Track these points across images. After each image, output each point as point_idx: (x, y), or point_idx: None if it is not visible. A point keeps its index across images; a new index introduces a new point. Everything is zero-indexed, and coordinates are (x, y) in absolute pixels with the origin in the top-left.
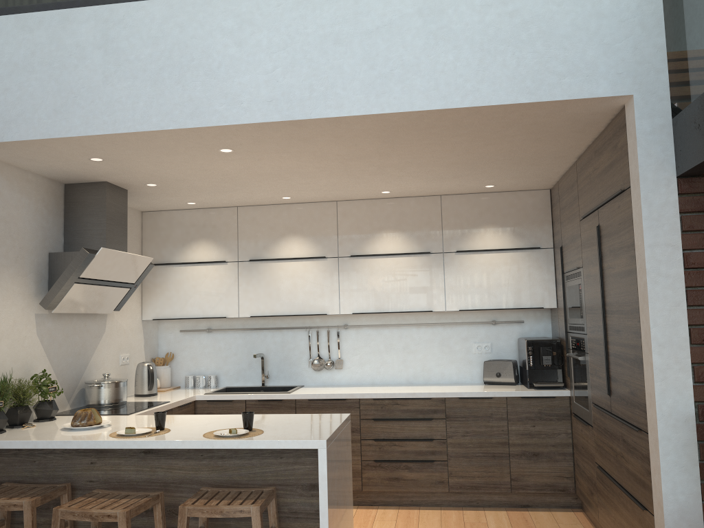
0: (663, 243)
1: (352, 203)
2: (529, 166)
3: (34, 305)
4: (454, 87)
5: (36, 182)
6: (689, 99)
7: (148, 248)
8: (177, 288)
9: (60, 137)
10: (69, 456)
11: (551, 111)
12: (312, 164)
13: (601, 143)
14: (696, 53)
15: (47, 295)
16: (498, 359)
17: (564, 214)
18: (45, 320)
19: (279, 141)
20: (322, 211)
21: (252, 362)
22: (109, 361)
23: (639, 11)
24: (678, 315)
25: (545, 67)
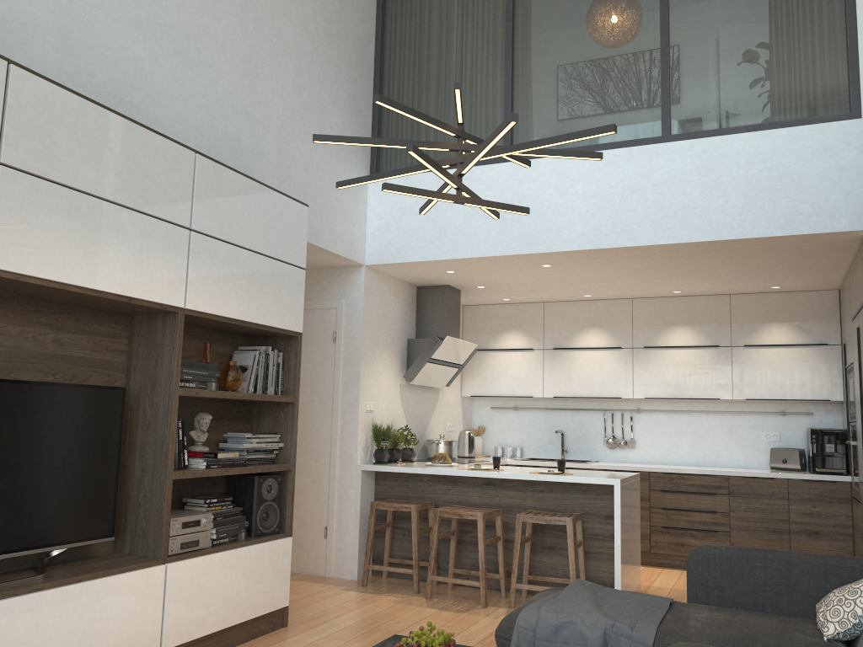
0: None
1: (646, 301)
2: (806, 273)
3: (399, 377)
4: (722, 224)
5: (401, 286)
6: None
7: (467, 336)
8: (491, 370)
9: (434, 260)
10: (432, 483)
11: (803, 239)
12: (612, 273)
13: (858, 260)
14: None
15: (408, 370)
16: (785, 448)
17: (845, 315)
18: (404, 389)
19: (587, 260)
20: (618, 307)
21: (553, 438)
22: (440, 426)
23: None
24: None
25: (795, 208)
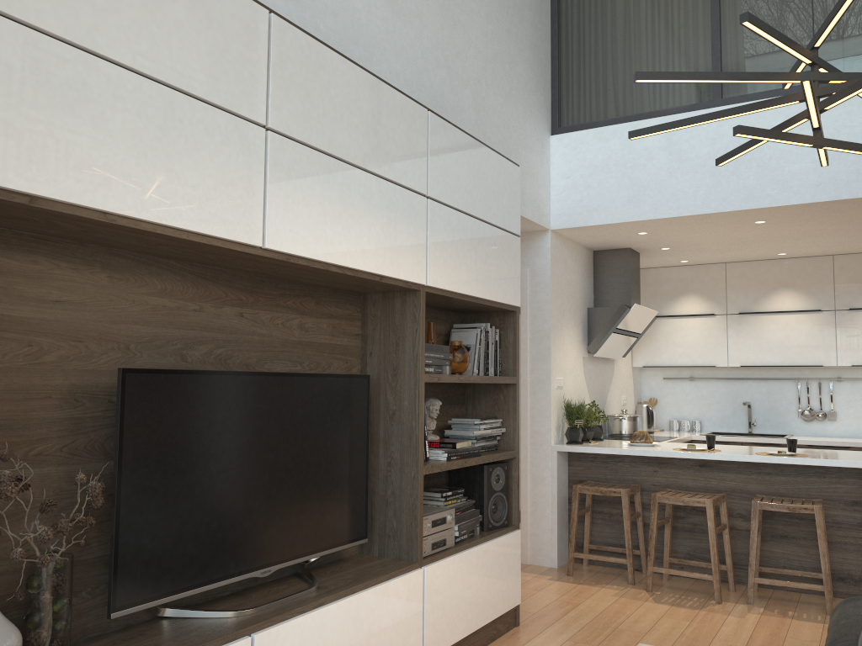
0: None
1: (850, 257)
2: None
3: (582, 350)
4: None
5: (580, 251)
6: None
7: None
8: (665, 338)
9: (633, 221)
10: (635, 465)
11: None
12: (831, 227)
13: None
14: None
15: (592, 342)
16: None
17: None
18: (586, 362)
19: (814, 214)
20: (816, 265)
21: (736, 410)
22: (616, 400)
23: None
24: None
25: None
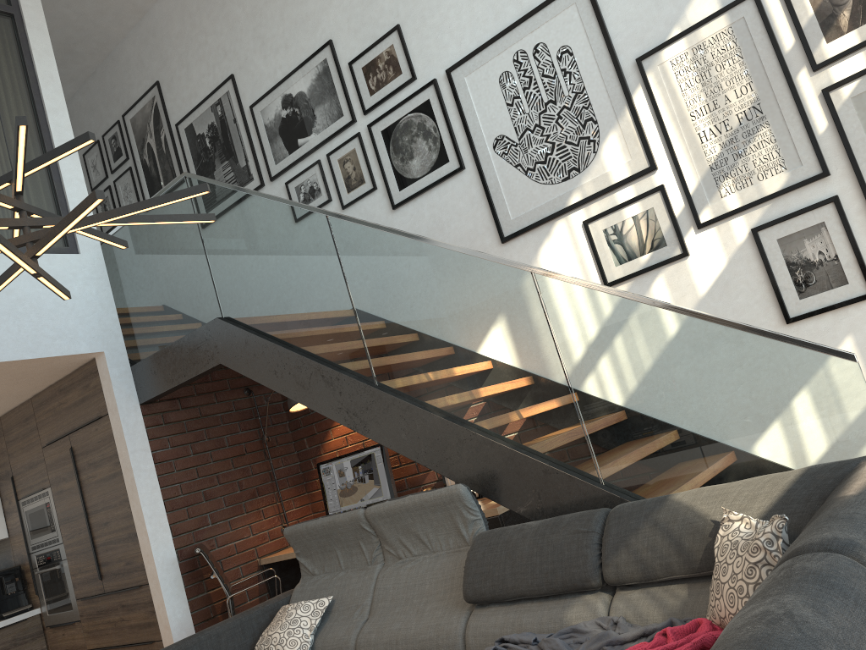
0: (140, 449)
1: None
2: None
3: None
4: None
5: None
6: (141, 354)
7: None
8: None
9: None
10: None
11: (43, 363)
12: None
13: (69, 383)
14: (143, 326)
15: None
16: None
17: (15, 446)
18: None
19: None
20: None
21: None
22: None
23: (99, 295)
24: (157, 495)
25: (41, 332)
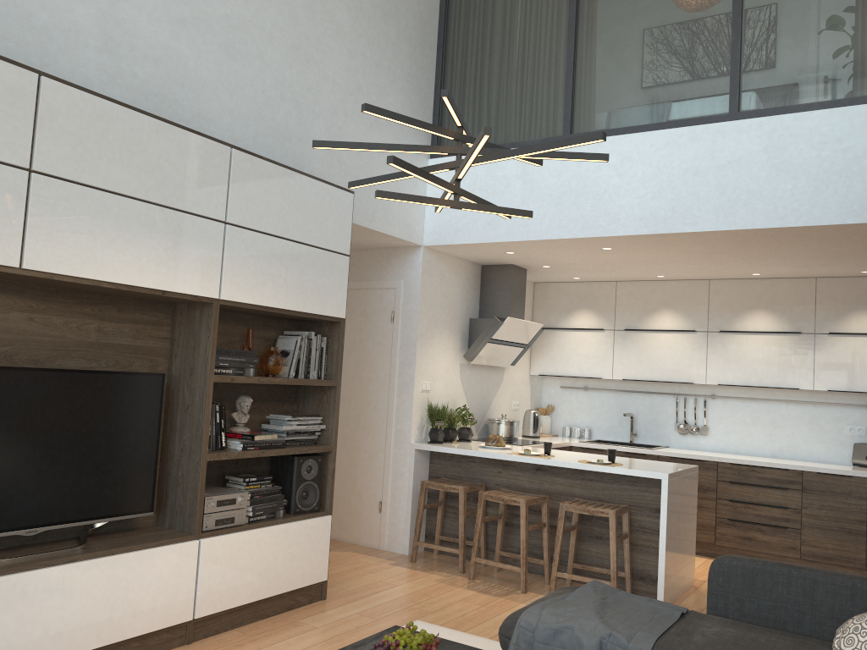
0: None
1: (724, 282)
2: None
3: (459, 357)
4: (789, 210)
5: (464, 266)
6: None
7: (537, 314)
8: (560, 350)
9: (490, 242)
10: (484, 465)
11: None
12: (679, 256)
13: None
14: None
15: (468, 350)
16: None
17: None
18: (465, 369)
19: (648, 244)
20: (694, 288)
21: (622, 421)
22: (504, 405)
23: None
24: None
25: None
